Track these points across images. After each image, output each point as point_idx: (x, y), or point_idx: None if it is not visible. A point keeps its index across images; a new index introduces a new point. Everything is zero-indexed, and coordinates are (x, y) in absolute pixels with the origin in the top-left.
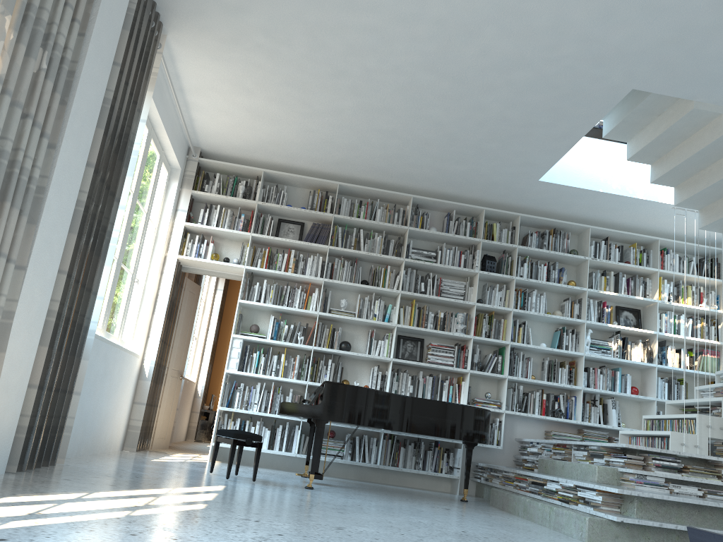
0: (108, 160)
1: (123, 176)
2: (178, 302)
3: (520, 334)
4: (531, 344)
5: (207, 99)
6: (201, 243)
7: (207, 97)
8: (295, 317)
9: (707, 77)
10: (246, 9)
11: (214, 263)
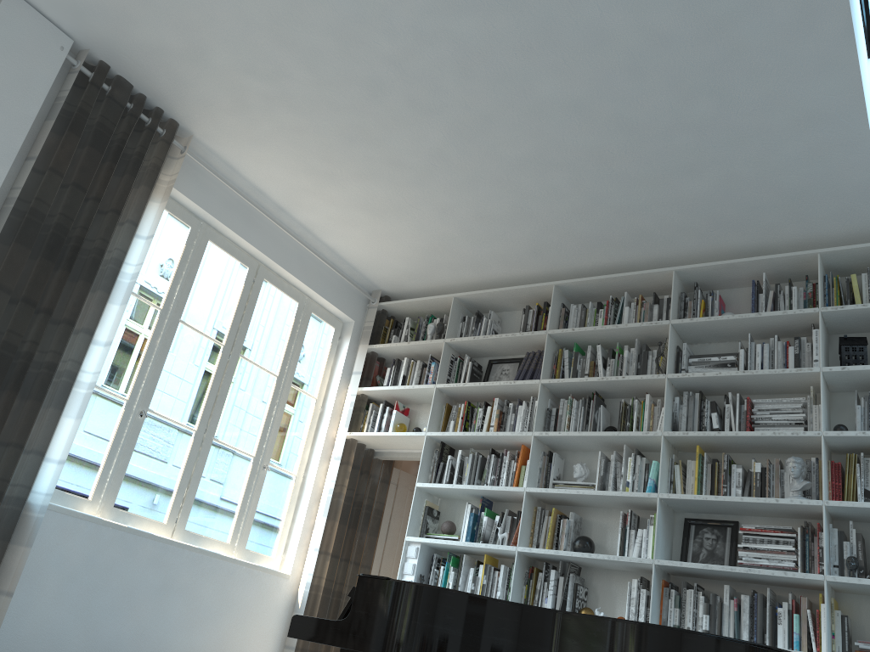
0: (33, 274)
1: (98, 301)
2: (380, 503)
3: None
4: None
5: (312, 210)
6: (383, 413)
7: (309, 206)
8: (513, 504)
9: None
10: (201, 48)
11: (389, 436)
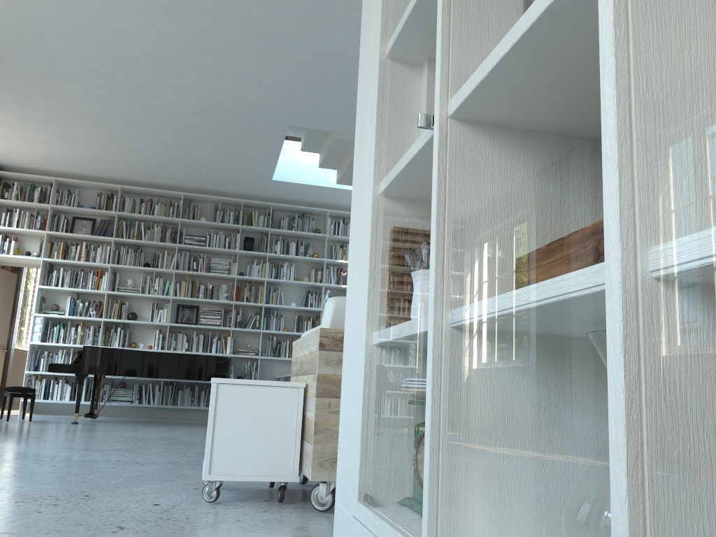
0: None
1: None
2: None
3: (273, 297)
4: (283, 304)
5: None
6: (4, 241)
7: None
8: (91, 295)
9: (330, 119)
10: None
11: (15, 257)
